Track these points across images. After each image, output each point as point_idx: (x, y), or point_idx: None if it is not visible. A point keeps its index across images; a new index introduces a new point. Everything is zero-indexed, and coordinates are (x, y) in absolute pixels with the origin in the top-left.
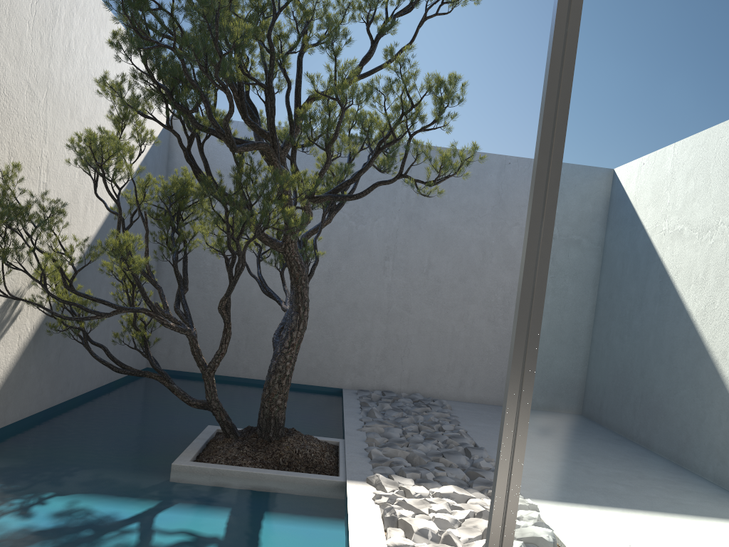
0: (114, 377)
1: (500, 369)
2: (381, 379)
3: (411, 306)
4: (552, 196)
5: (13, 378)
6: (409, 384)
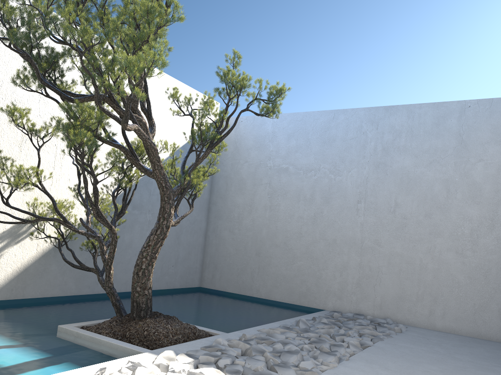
0: (156, 287)
1: (471, 300)
2: (356, 304)
3: (381, 241)
4: None
5: (31, 270)
6: (381, 310)
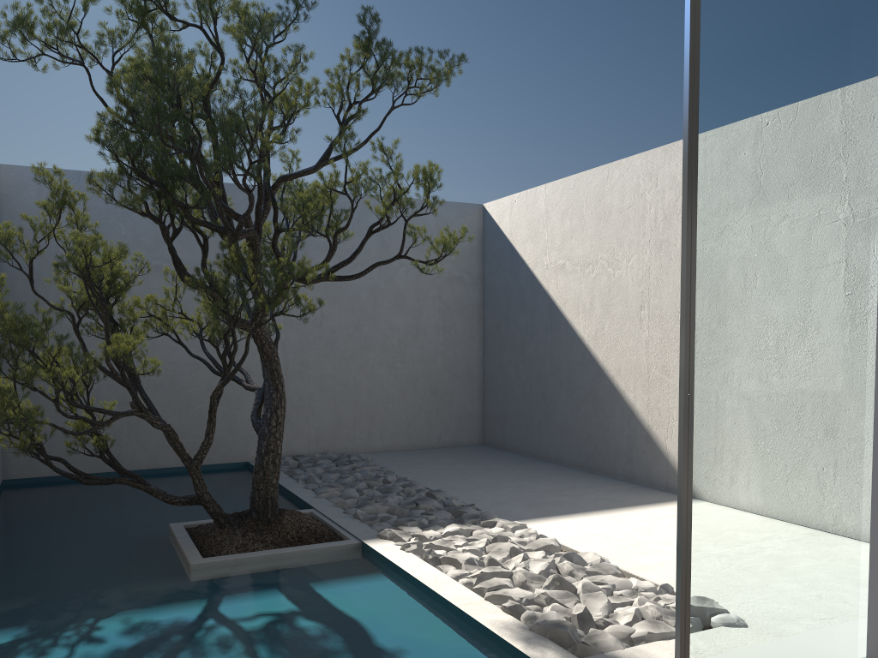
0: None
1: (404, 413)
2: (288, 444)
3: (310, 362)
4: (692, 320)
5: None
6: (318, 444)
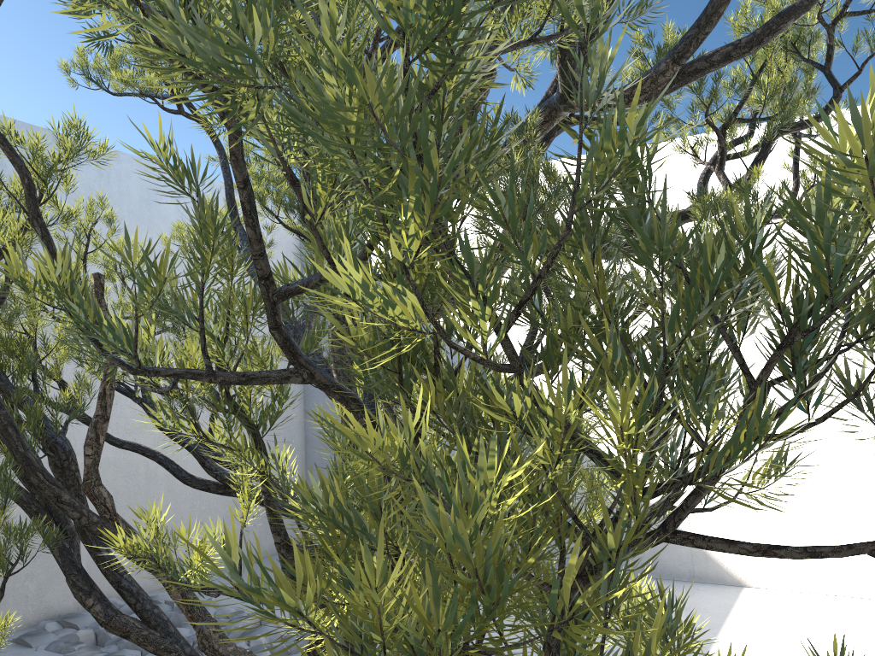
0: None
1: (216, 512)
2: (40, 598)
3: (76, 441)
4: None
5: None
6: None
